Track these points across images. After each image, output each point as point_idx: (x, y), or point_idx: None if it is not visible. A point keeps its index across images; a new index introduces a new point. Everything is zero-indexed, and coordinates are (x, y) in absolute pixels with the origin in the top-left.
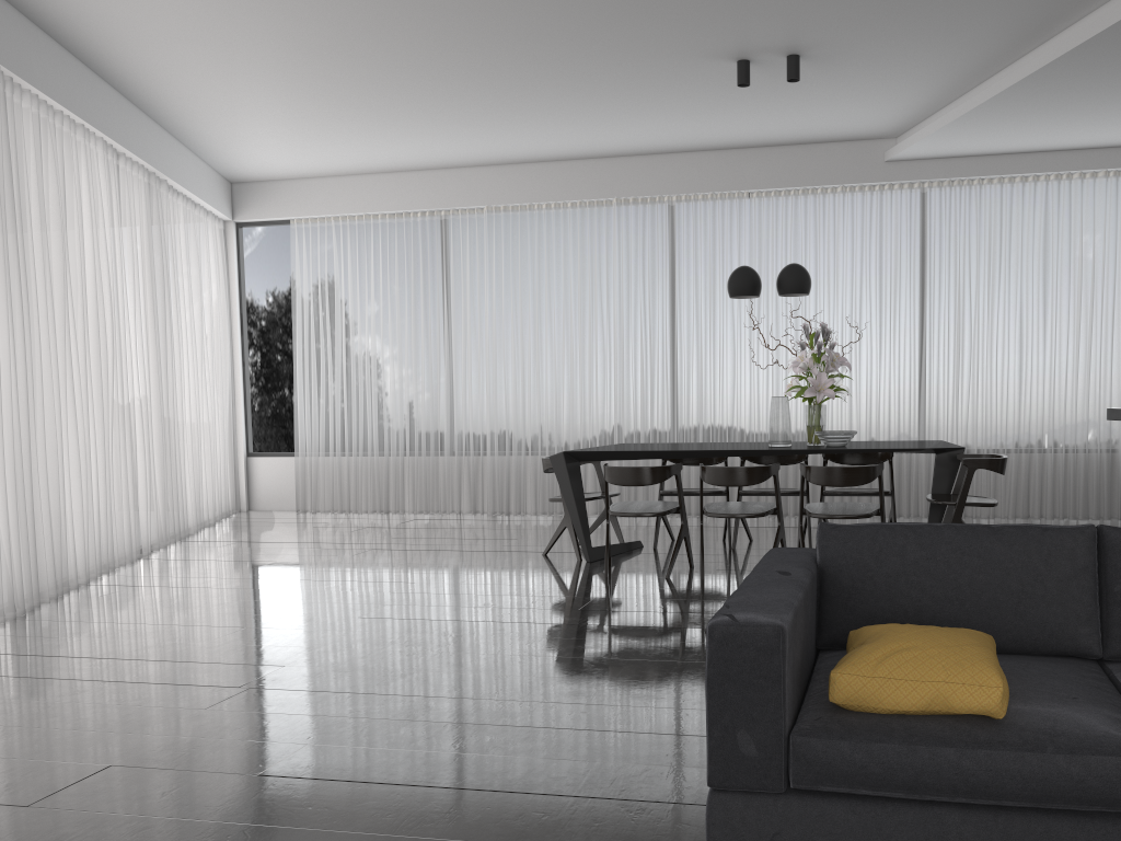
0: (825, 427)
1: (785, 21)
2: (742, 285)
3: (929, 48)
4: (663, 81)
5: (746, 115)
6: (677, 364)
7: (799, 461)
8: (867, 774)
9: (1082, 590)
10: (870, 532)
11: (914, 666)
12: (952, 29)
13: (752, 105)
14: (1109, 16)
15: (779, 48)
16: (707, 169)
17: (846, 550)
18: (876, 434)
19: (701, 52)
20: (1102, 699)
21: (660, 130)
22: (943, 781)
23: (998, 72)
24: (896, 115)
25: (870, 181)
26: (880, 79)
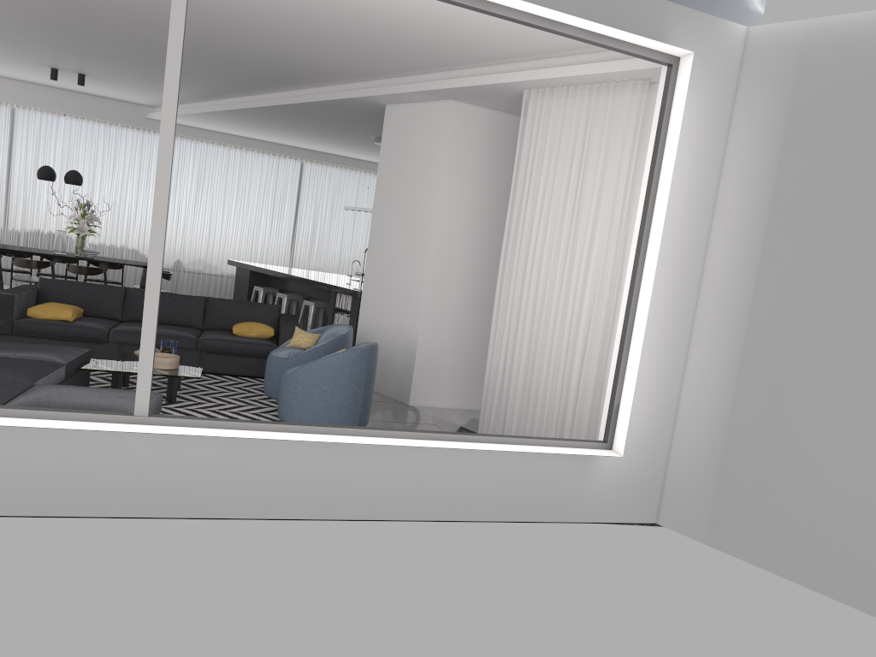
0: (86, 248)
1: (74, 66)
2: (45, 175)
3: (151, 89)
4: (9, 61)
5: (61, 81)
6: (9, 199)
7: (75, 263)
8: (34, 330)
9: (118, 303)
10: (56, 281)
11: (52, 309)
12: (158, 88)
13: (64, 79)
14: (218, 107)
15: (74, 71)
16: (39, 95)
17: (47, 285)
18: (130, 255)
19: (30, 61)
20: (106, 323)
21: (7, 72)
22: (53, 332)
23: (191, 103)
24: (148, 101)
25: (138, 126)
26: (132, 90)
